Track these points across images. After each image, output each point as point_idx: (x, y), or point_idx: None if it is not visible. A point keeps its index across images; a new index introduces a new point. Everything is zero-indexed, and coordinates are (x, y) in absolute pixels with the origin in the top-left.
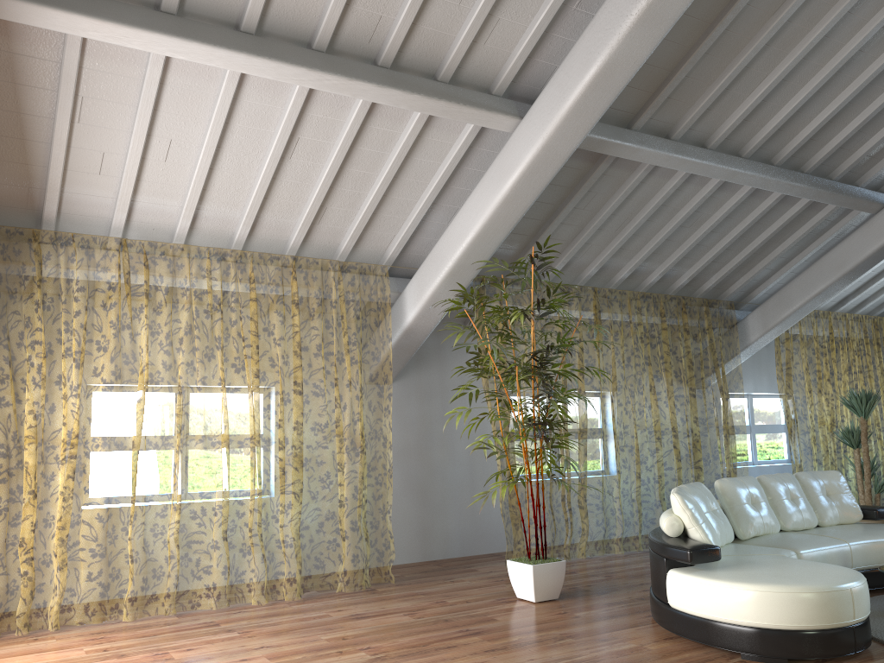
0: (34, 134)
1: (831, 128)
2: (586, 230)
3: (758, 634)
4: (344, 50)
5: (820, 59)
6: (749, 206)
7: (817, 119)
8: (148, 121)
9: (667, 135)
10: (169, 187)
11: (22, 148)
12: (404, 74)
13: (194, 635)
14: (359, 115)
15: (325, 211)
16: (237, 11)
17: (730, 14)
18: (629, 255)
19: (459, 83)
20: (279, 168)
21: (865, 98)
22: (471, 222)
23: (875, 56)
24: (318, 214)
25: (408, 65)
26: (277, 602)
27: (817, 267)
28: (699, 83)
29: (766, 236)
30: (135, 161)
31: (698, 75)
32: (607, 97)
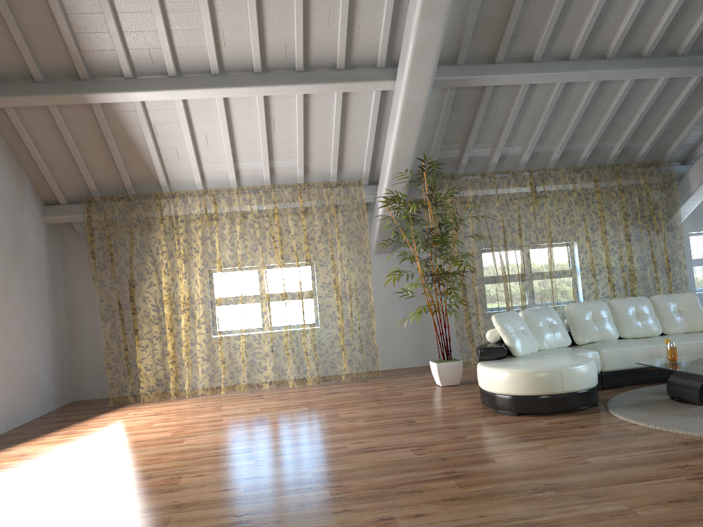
0: (140, 146)
1: (686, 18)
2: (503, 132)
3: (501, 398)
4: (274, 67)
5: None
6: (644, 88)
7: (665, 16)
8: (188, 128)
9: (531, 58)
10: (217, 158)
11: (137, 153)
12: (312, 72)
13: (244, 400)
14: (299, 99)
15: (311, 154)
16: (207, 65)
17: None
18: (554, 142)
19: (354, 66)
20: (271, 136)
21: None
22: (389, 148)
23: None
24: (307, 156)
25: (316, 65)
26: (306, 386)
27: None
28: (535, 20)
29: (675, 106)
30: (191, 149)
31: (531, 16)
32: (430, 61)
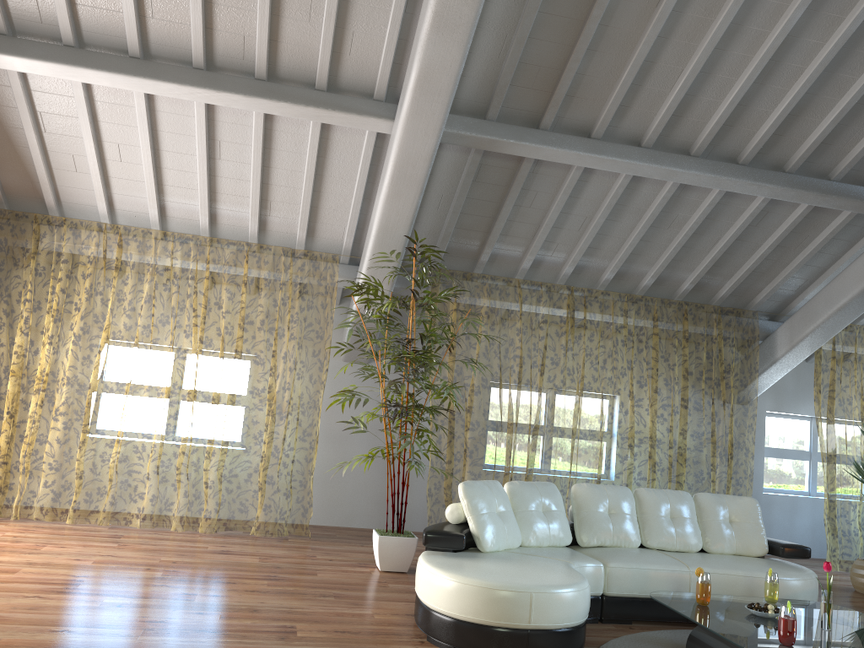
0: (19, 141)
1: (803, 122)
2: (541, 229)
3: (436, 619)
4: (225, 67)
5: (745, 48)
6: (735, 208)
7: (774, 113)
8: (90, 130)
9: (589, 133)
10: (133, 183)
11: (14, 152)
12: (279, 85)
13: (88, 540)
14: (258, 121)
15: (271, 205)
16: (125, 40)
17: (596, 10)
18: (608, 256)
19: (342, 90)
20: (214, 167)
21: (833, 89)
22: (374, 216)
23: (821, 42)
24: (266, 207)
25: (287, 76)
26: (197, 533)
27: (842, 278)
28: (602, 80)
29: (771, 241)
30: (93, 161)
31: (596, 72)
32: (440, 100)
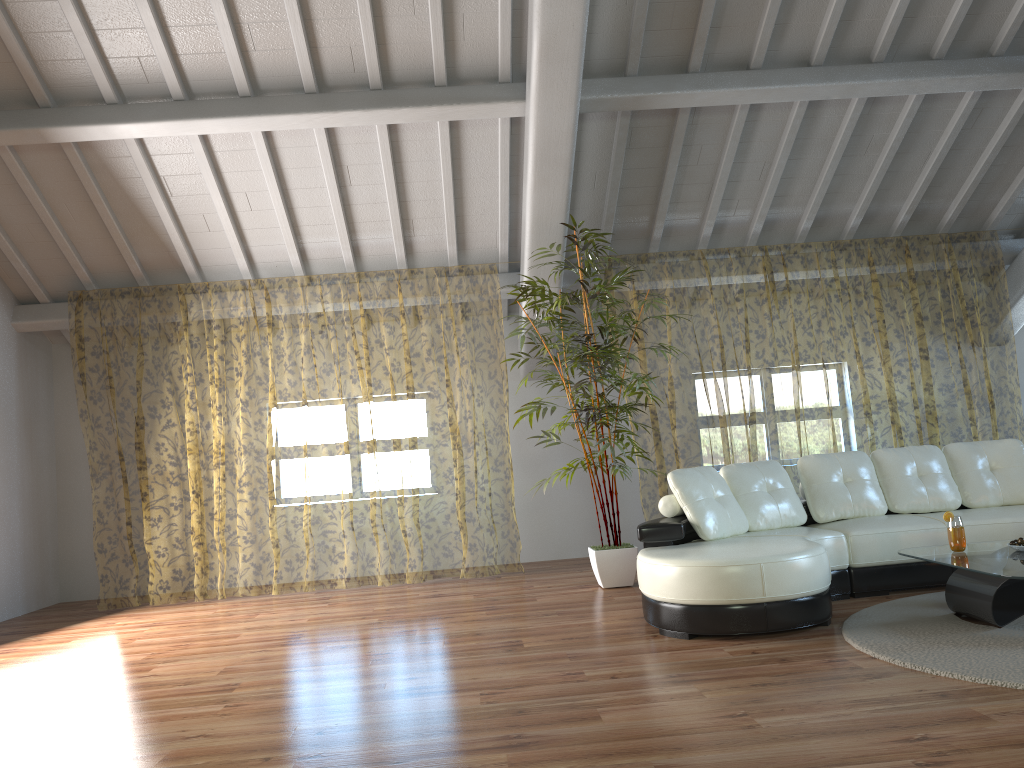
0: (148, 212)
1: None
2: (715, 186)
3: (664, 609)
4: (337, 84)
5: None
6: (941, 112)
7: None
8: (215, 183)
9: (747, 64)
10: (268, 230)
11: (146, 224)
12: (396, 91)
13: (298, 605)
14: (382, 135)
15: (414, 223)
16: (232, 81)
17: None
18: (801, 202)
19: (464, 80)
20: (347, 195)
21: None
22: (525, 211)
23: None
24: (409, 227)
25: (403, 79)
26: (405, 585)
27: None
28: (748, 1)
29: (994, 142)
30: (224, 216)
31: None
32: (569, 65)
